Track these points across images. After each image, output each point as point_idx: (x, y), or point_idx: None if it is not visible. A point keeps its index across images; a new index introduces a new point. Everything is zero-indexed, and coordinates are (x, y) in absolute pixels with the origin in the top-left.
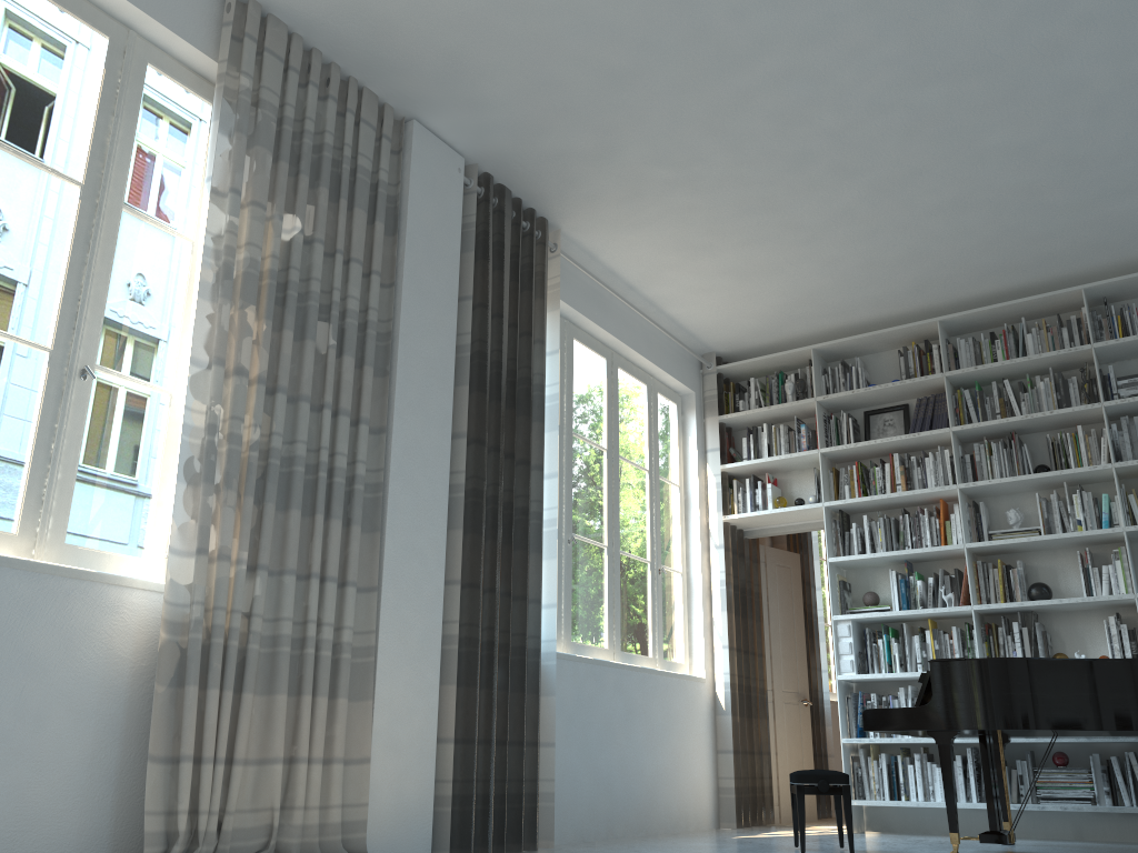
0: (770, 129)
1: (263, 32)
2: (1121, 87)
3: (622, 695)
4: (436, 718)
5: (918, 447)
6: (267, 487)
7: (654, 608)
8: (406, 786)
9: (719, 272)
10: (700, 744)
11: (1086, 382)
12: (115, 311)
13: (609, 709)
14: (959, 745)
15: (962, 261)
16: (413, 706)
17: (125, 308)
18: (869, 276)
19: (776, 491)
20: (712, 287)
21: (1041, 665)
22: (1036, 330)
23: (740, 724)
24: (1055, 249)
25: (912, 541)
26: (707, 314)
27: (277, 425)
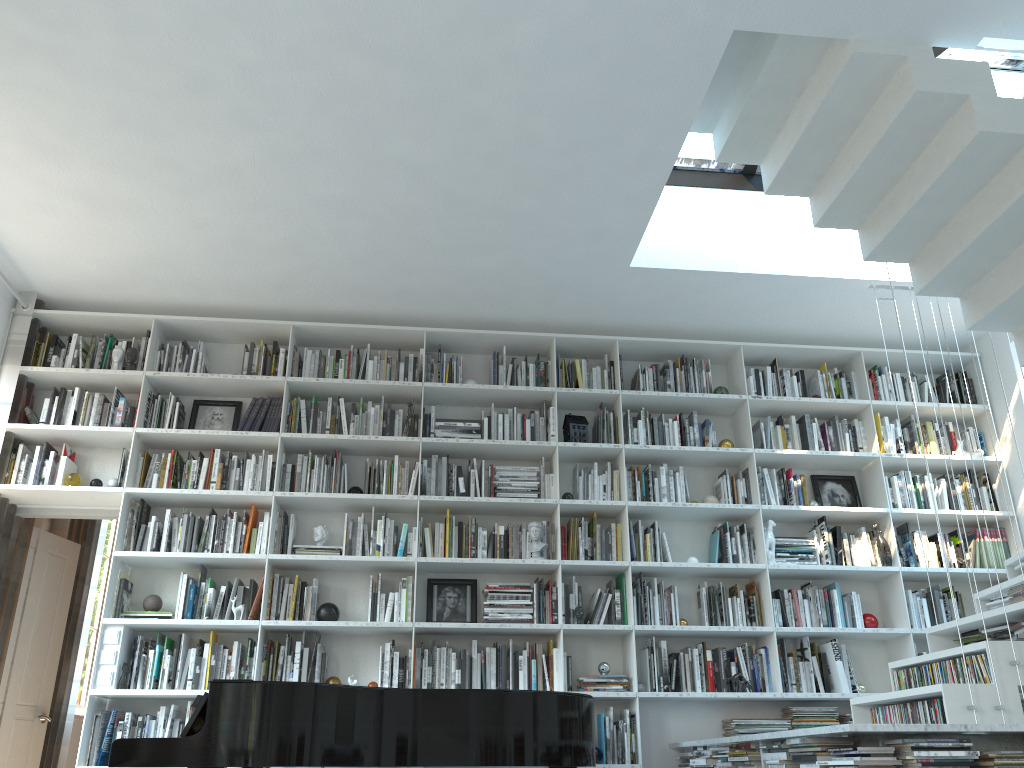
0: (175, 27)
1: None
2: (515, 141)
3: None
4: None
5: (243, 447)
6: None
7: None
8: None
9: (67, 192)
10: None
11: (411, 416)
12: None
13: None
14: None
15: (331, 270)
16: None
17: None
18: (237, 255)
19: (71, 466)
20: (54, 208)
21: (331, 693)
22: (378, 359)
23: None
24: (413, 286)
25: (214, 545)
26: (38, 242)
27: None
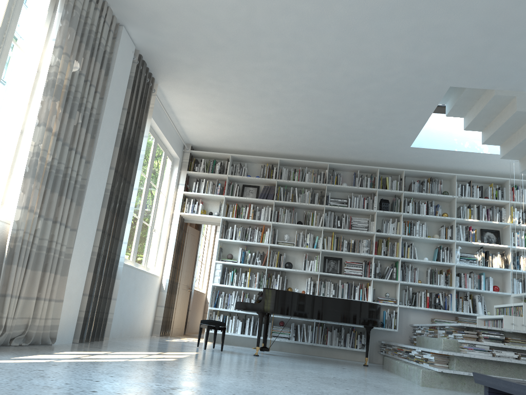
0: (258, 82)
1: None
2: (368, 111)
3: (135, 281)
4: (84, 285)
5: (260, 203)
6: (49, 181)
7: (148, 245)
8: (70, 312)
9: (211, 119)
10: (153, 302)
11: (321, 196)
12: (1, 89)
13: (130, 286)
14: (248, 314)
15: (296, 143)
16: (78, 280)
17: (5, 88)
18: (263, 137)
19: (202, 207)
20: (205, 122)
21: (297, 295)
22: (310, 173)
23: (168, 296)
24: (325, 148)
25: (250, 238)
26: (196, 131)
27: (57, 155)
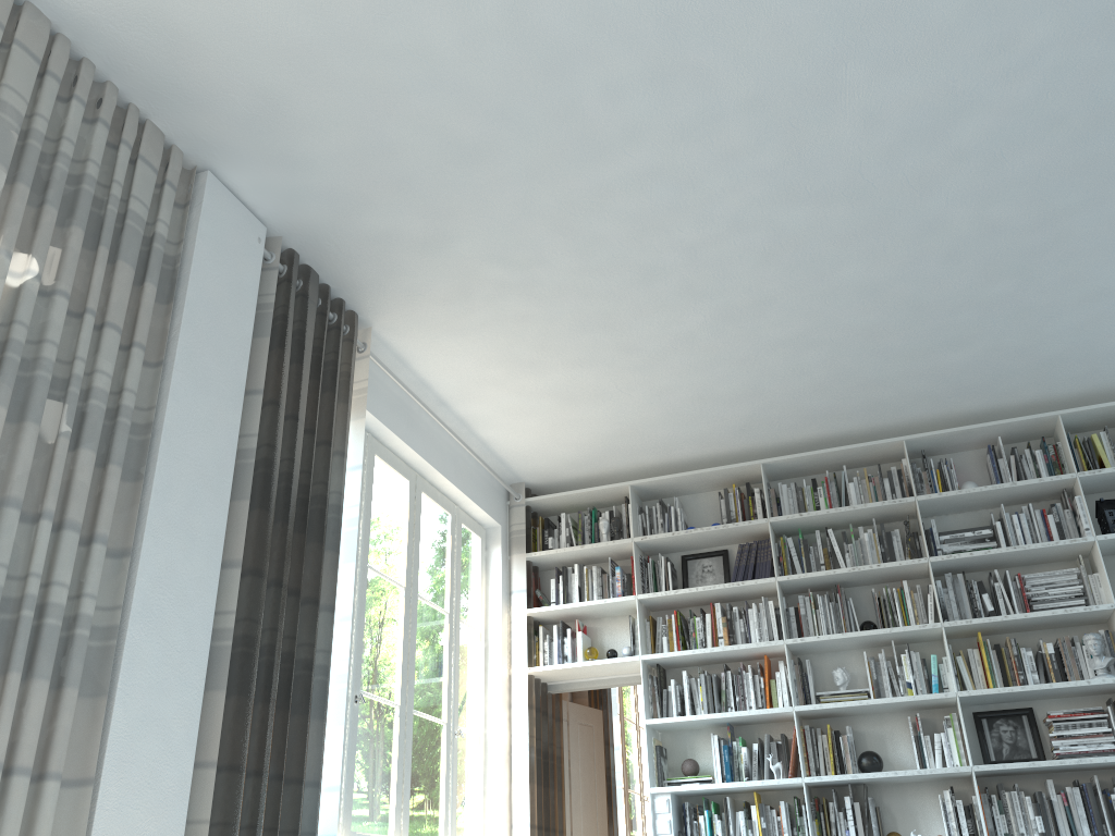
0: (625, 235)
1: (16, 22)
2: (978, 232)
3: None
4: None
5: (739, 596)
6: None
7: (448, 779)
8: None
9: (543, 393)
10: None
11: (910, 535)
12: None
13: None
14: None
15: (793, 402)
16: None
17: None
18: (698, 410)
19: (586, 640)
20: (533, 409)
21: None
22: (857, 479)
23: None
24: (882, 397)
25: (736, 701)
26: (522, 440)
27: None
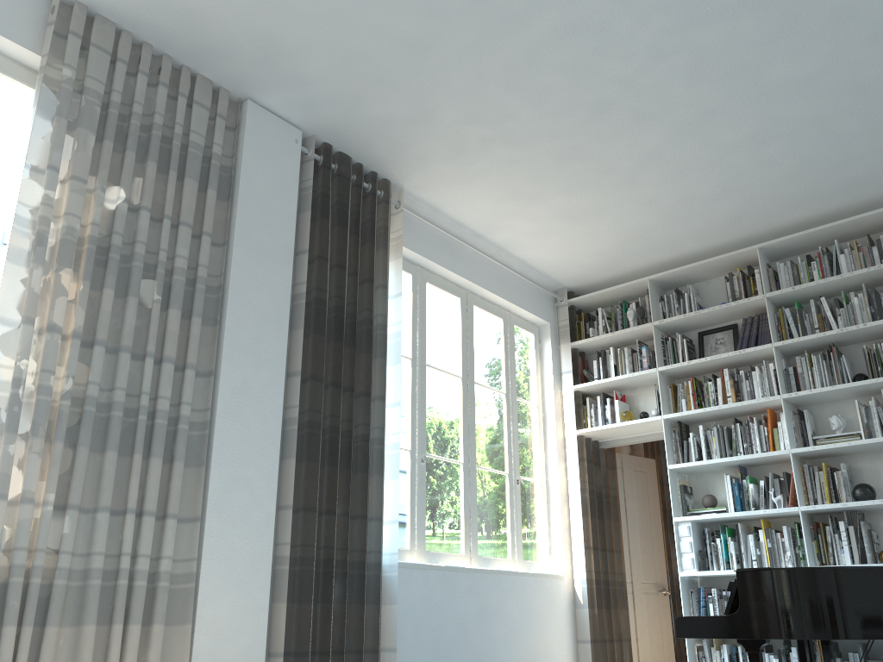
0: (565, 82)
1: (91, 30)
2: None
3: (476, 597)
4: (265, 634)
5: (746, 361)
6: (80, 432)
7: (512, 514)
8: None
9: (552, 217)
10: (560, 635)
11: None
12: None
13: (462, 610)
14: None
15: (772, 192)
16: (240, 626)
17: None
18: (688, 211)
19: (623, 406)
20: (549, 230)
21: (846, 574)
22: (848, 250)
23: (599, 615)
24: (857, 175)
25: (744, 447)
26: (551, 255)
27: (93, 375)
